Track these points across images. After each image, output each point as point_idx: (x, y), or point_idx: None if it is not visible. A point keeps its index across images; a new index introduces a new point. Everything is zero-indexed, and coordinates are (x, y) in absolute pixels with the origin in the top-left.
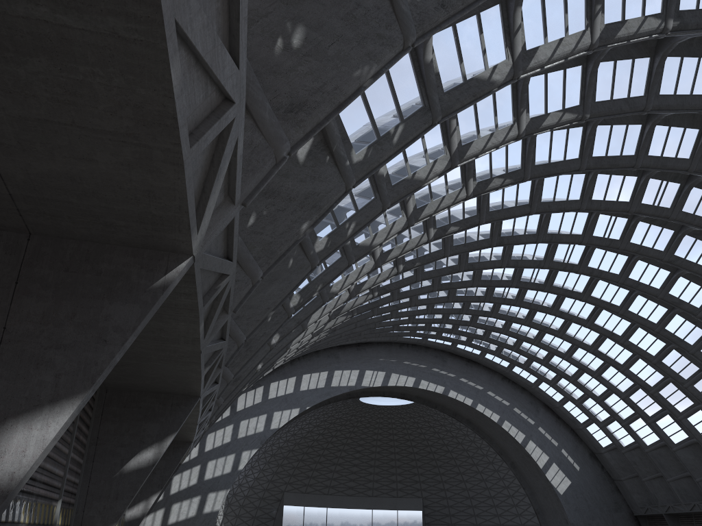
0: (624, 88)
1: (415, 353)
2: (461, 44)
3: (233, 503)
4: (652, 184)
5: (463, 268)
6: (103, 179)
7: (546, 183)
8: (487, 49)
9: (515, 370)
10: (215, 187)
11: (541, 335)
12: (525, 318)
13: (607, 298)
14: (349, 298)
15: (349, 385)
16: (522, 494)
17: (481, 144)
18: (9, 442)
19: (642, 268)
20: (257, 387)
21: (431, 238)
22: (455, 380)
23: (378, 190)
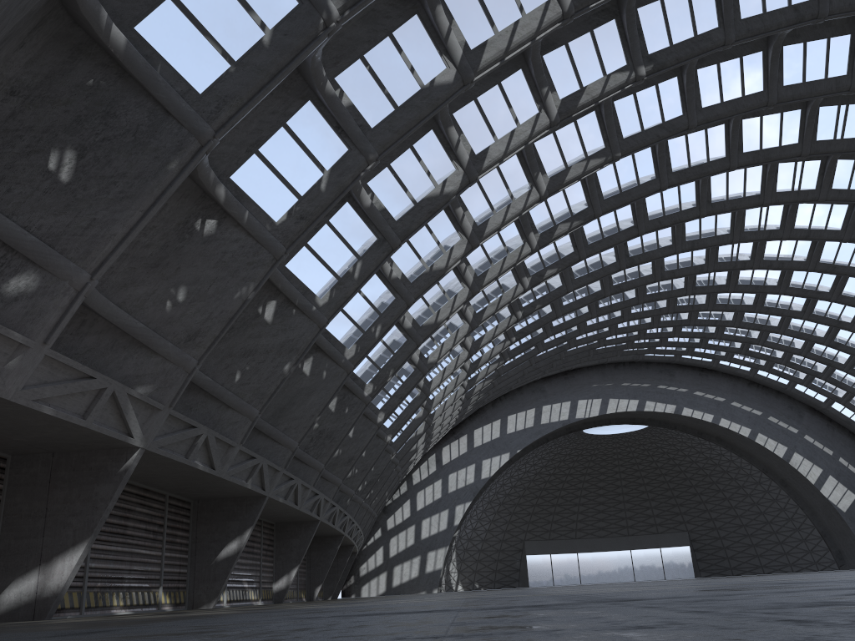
0: (655, 115)
1: (634, 372)
2: (401, 177)
3: (466, 558)
4: (785, 168)
5: (609, 292)
6: (60, 435)
7: (649, 200)
8: (432, 170)
9: (761, 373)
10: (128, 417)
11: (766, 333)
12: (733, 320)
13: (811, 285)
14: (470, 356)
15: (562, 419)
16: (802, 516)
17: (499, 218)
18: (55, 568)
19: (834, 248)
20: (460, 437)
21: (527, 287)
22: (688, 395)
23: (397, 291)
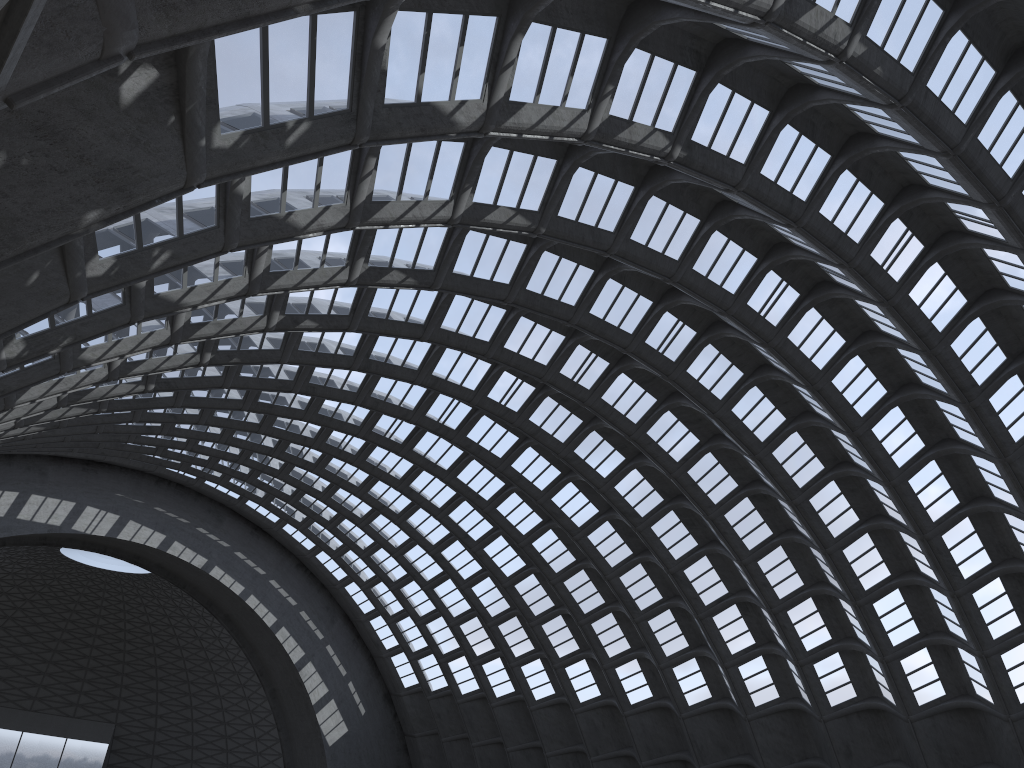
0: (594, 213)
1: (177, 498)
2: (429, 46)
3: None
4: (579, 353)
5: (300, 389)
6: None
7: (455, 305)
8: (462, 73)
9: (320, 558)
10: None
11: (373, 516)
12: (359, 486)
13: (476, 486)
14: (107, 381)
15: (51, 523)
16: (274, 739)
17: (399, 210)
18: None
19: (531, 458)
20: None
21: (272, 327)
22: (228, 553)
23: (227, 216)
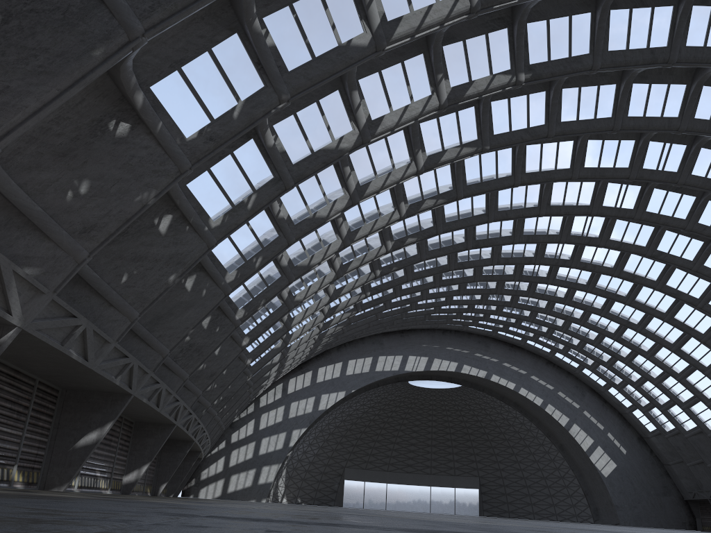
0: (522, 120)
1: (457, 339)
2: (304, 126)
3: (294, 476)
4: (612, 188)
5: (453, 267)
6: None
7: (501, 194)
8: (332, 125)
9: (558, 355)
10: (10, 293)
11: (568, 323)
12: (545, 308)
13: (613, 289)
14: (331, 301)
15: (393, 369)
16: (572, 476)
17: (380, 182)
18: None
19: (636, 261)
20: (306, 372)
21: (390, 249)
22: (498, 365)
23: (281, 229)
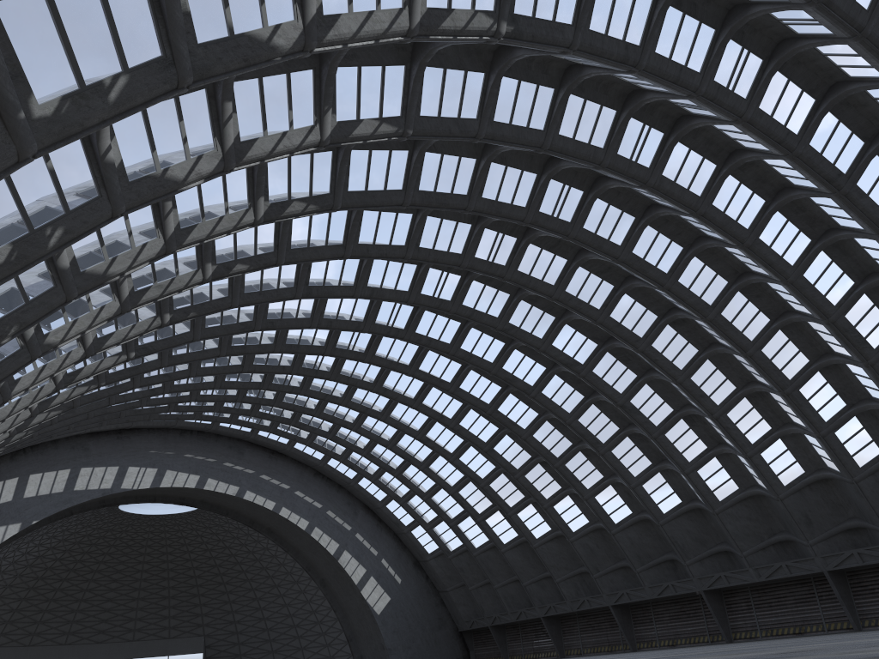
0: (454, 105)
1: (201, 443)
2: None
3: None
4: (488, 236)
5: (261, 326)
6: None
7: (366, 221)
8: None
9: (331, 464)
10: None
11: (362, 419)
12: (343, 397)
13: (437, 372)
14: (85, 358)
15: (103, 487)
16: (333, 619)
17: (269, 144)
18: None
19: (476, 337)
20: None
21: (208, 277)
22: (254, 477)
23: (106, 184)
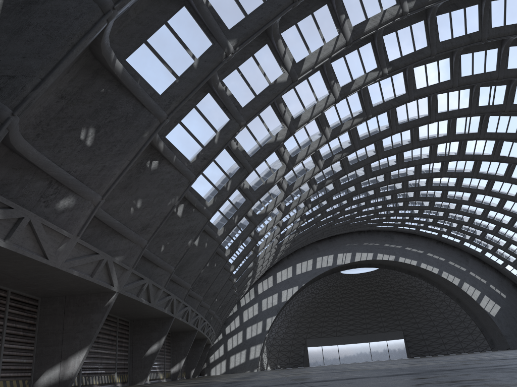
0: (390, 93)
1: (370, 236)
2: (253, 132)
3: (272, 350)
4: (460, 121)
5: (360, 192)
6: (75, 286)
7: (384, 139)
8: (270, 127)
9: (444, 236)
10: (112, 274)
11: (447, 213)
12: (428, 205)
13: (474, 186)
14: (281, 230)
15: (328, 265)
16: (469, 319)
17: (304, 152)
18: (70, 363)
19: (487, 164)
20: (268, 277)
21: (315, 190)
22: (402, 249)
23: (246, 195)
